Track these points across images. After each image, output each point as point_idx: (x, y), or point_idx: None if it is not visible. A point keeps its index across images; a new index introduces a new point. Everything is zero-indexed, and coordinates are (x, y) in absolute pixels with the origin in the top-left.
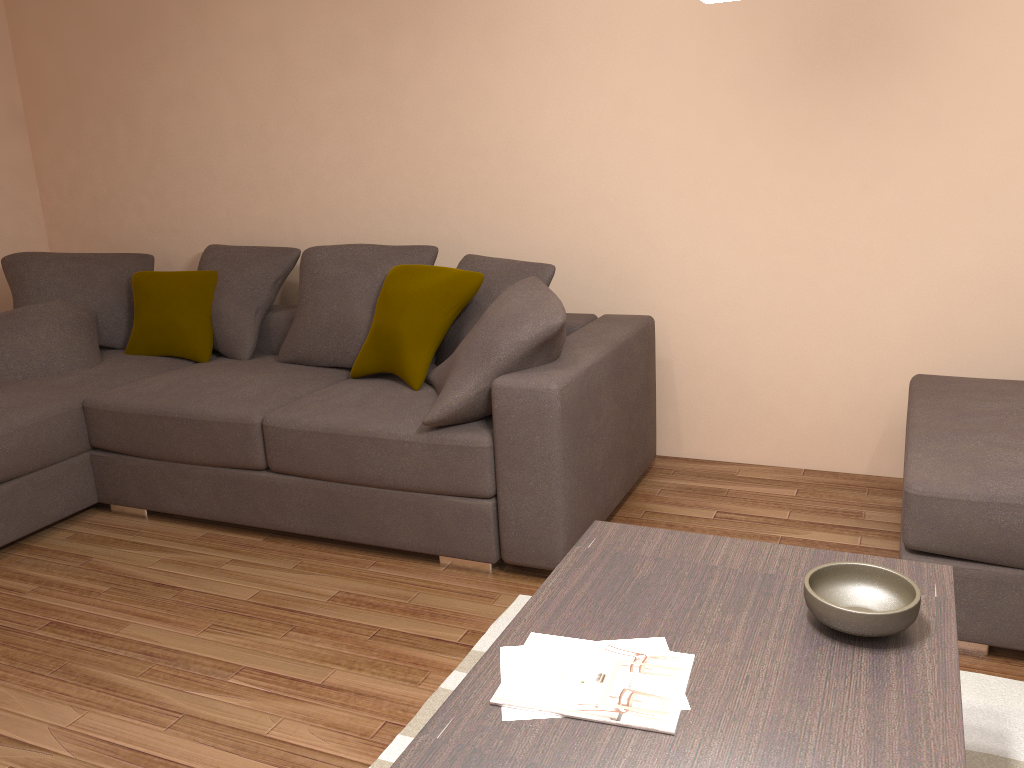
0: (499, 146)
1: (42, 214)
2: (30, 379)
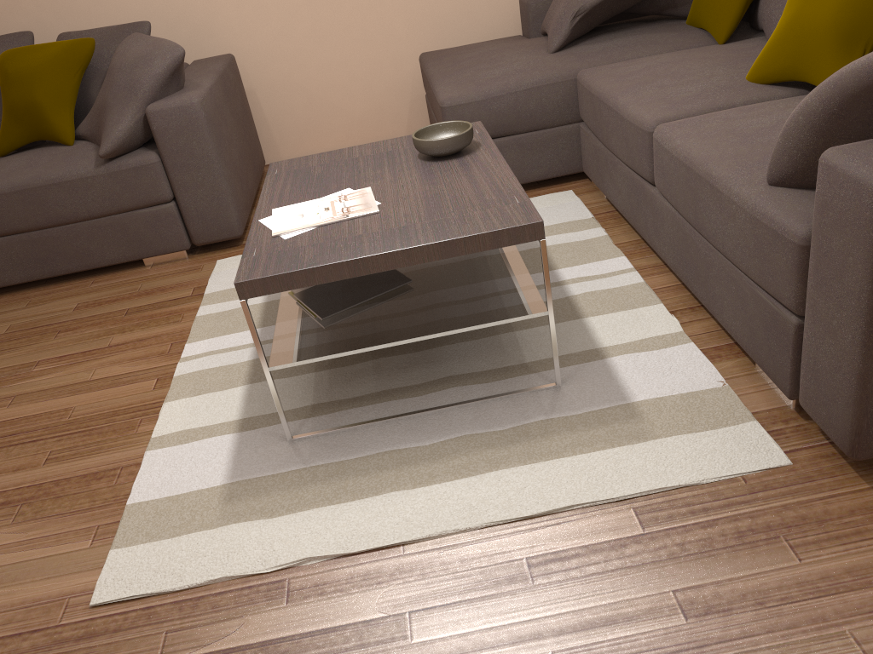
0: None
1: None
2: None
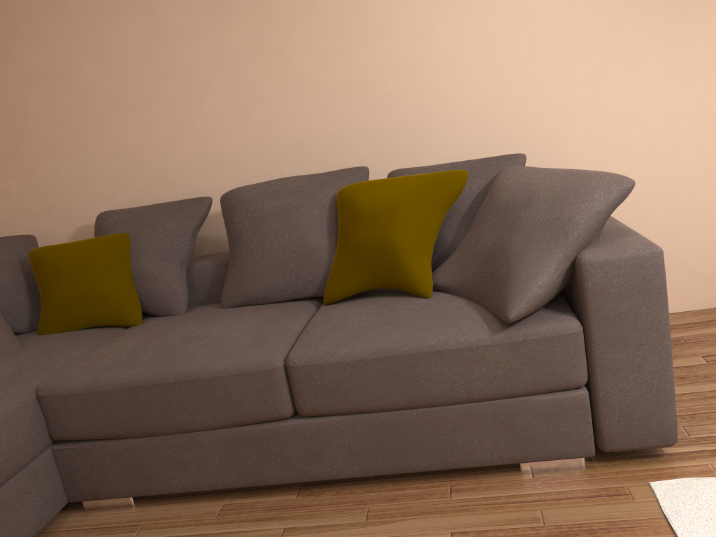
0: (394, 70)
1: None
2: None
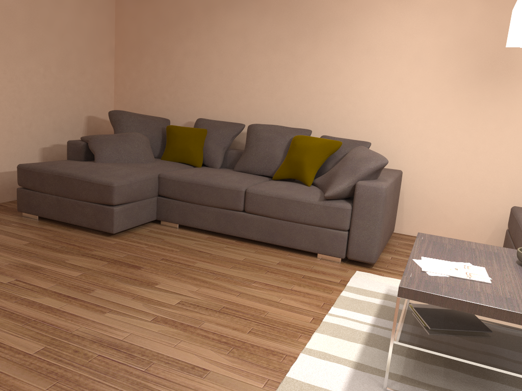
0: (340, 92)
1: (113, 95)
2: (130, 163)
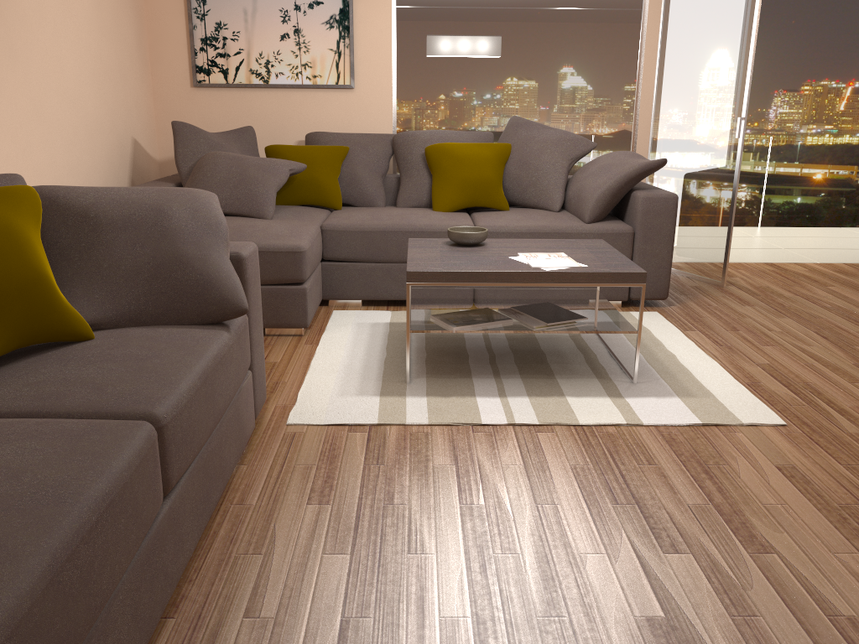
0: None
1: None
2: None
